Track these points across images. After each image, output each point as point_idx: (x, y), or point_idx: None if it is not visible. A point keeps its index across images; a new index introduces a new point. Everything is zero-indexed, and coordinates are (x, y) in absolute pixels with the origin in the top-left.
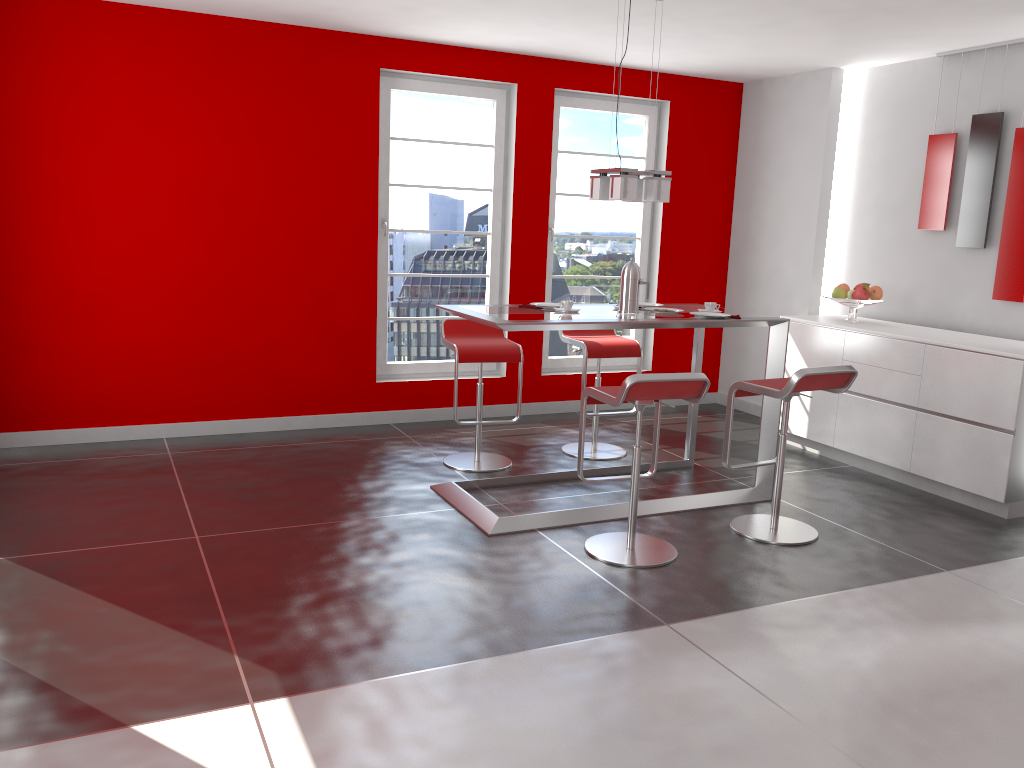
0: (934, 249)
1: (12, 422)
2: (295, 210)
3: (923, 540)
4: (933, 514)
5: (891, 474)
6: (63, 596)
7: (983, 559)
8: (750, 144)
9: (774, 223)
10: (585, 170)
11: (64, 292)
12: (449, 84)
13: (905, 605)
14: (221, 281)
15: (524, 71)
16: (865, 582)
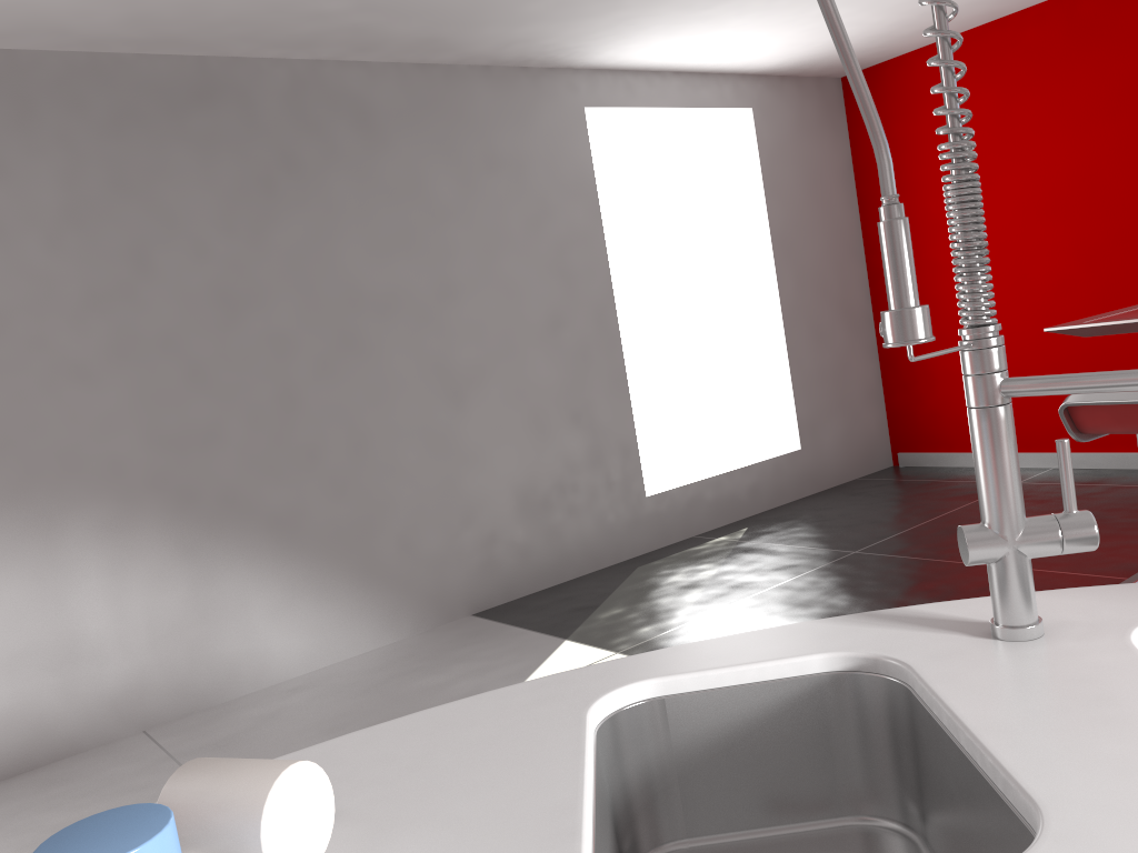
0: None
1: (924, 443)
2: None
3: None
4: None
5: None
6: (704, 569)
7: None
8: None
9: None
10: None
11: (952, 321)
12: None
13: None
14: (1099, 291)
15: None
16: None
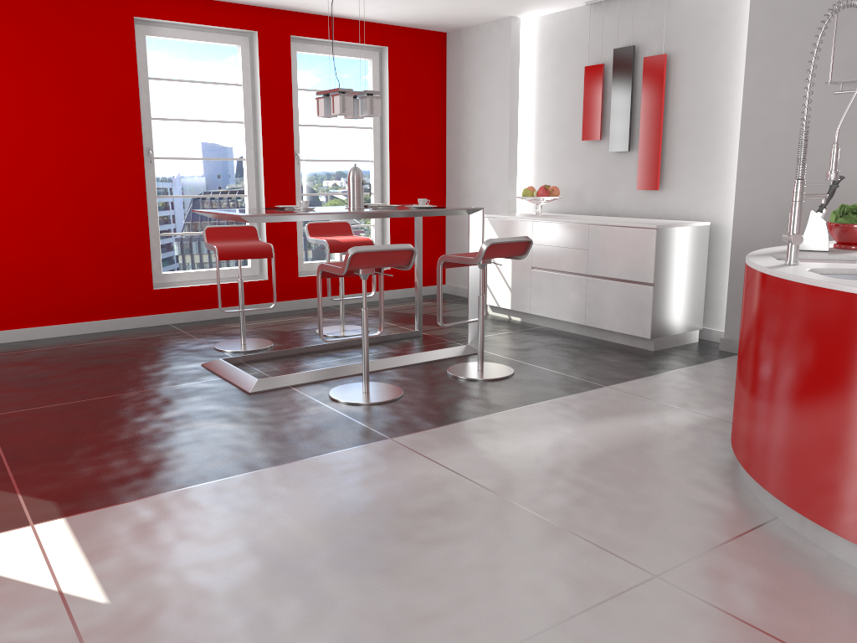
0: (595, 155)
1: None
2: (65, 141)
3: (591, 369)
4: (601, 352)
5: (573, 329)
6: None
7: (633, 377)
8: (455, 82)
9: (478, 144)
10: None
11: None
12: (198, 32)
13: (573, 410)
14: (0, 206)
15: (263, 21)
16: (545, 398)
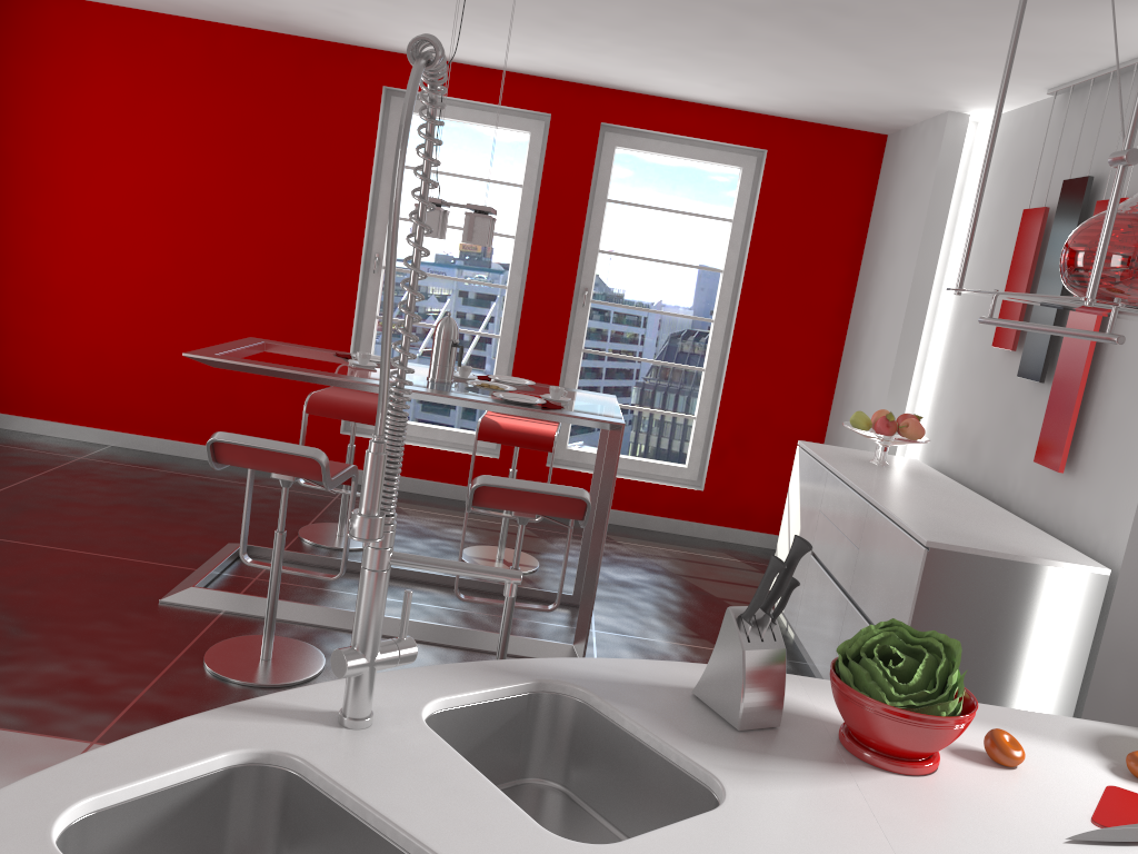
0: (1008, 378)
1: None
2: (271, 231)
3: None
4: None
5: None
6: None
7: None
8: (878, 215)
9: (875, 322)
10: (643, 227)
11: (38, 284)
12: (473, 110)
13: None
14: (186, 295)
15: (562, 100)
16: None
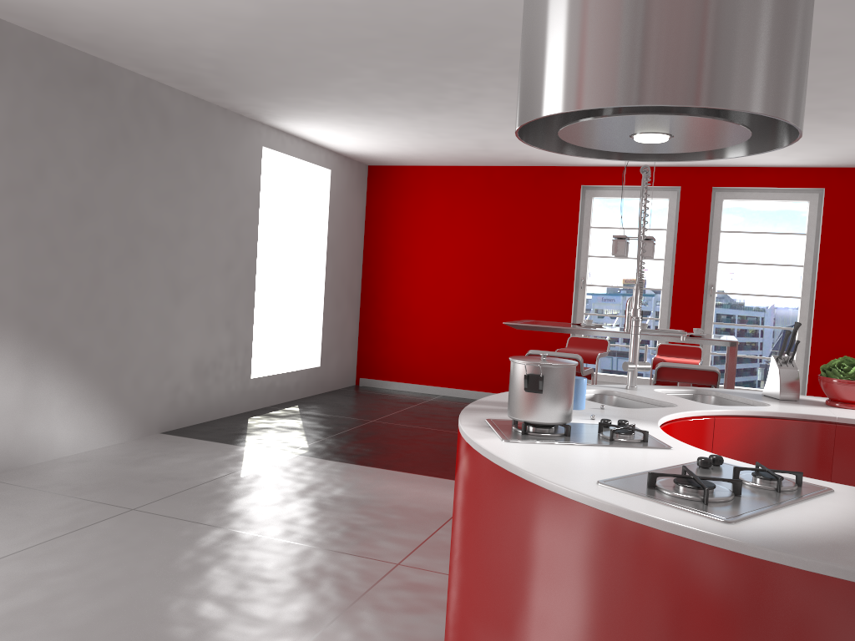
0: None
1: (376, 374)
2: (523, 271)
3: None
4: None
5: None
6: (294, 422)
7: None
8: None
9: None
10: (746, 244)
11: (404, 311)
12: (633, 191)
13: None
14: (479, 310)
15: (686, 177)
16: None
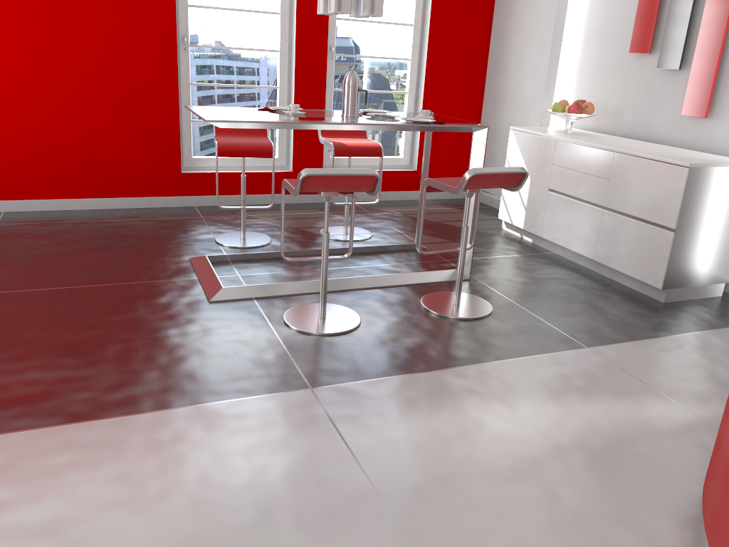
0: (641, 71)
1: None
2: (103, 25)
3: (581, 319)
4: (601, 296)
5: (582, 261)
6: None
7: (625, 338)
8: None
9: (519, 48)
10: None
11: None
12: None
13: (534, 378)
14: (42, 84)
15: None
16: (510, 355)
